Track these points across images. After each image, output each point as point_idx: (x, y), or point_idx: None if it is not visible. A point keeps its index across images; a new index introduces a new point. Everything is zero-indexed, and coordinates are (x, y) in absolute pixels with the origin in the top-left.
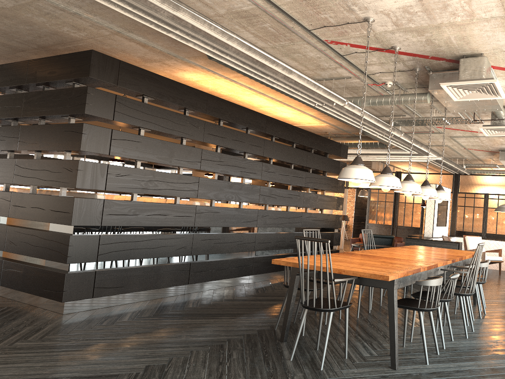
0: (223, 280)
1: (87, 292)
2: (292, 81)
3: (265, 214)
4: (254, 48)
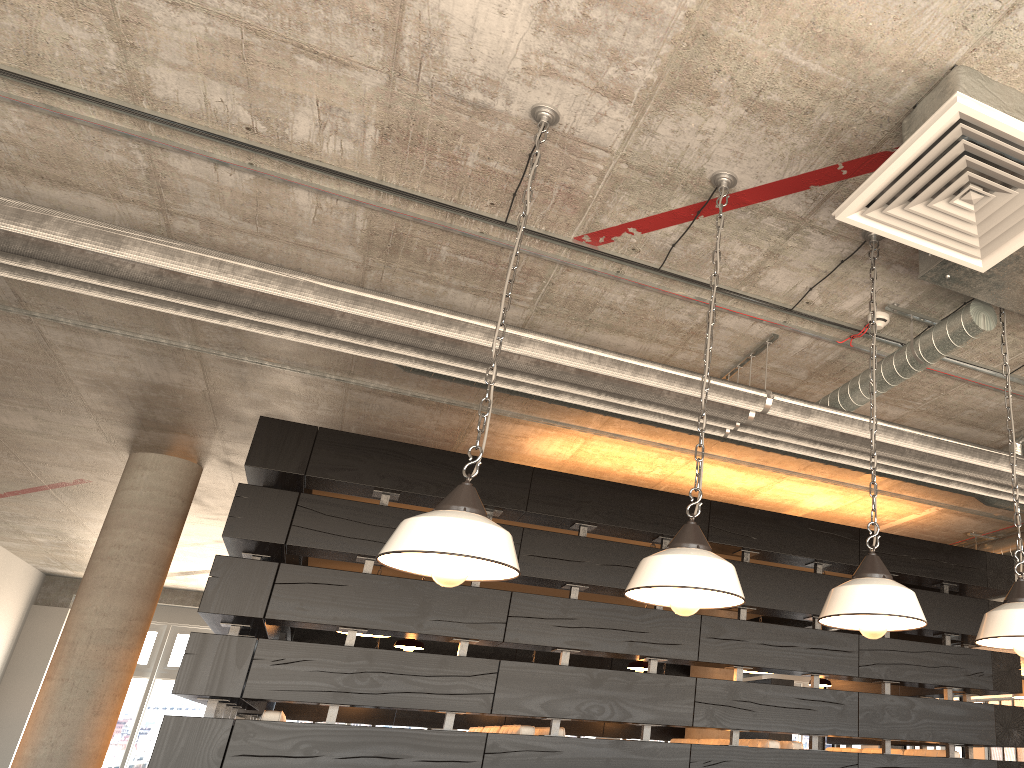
0: None
1: None
2: (569, 370)
3: (717, 757)
4: (374, 297)
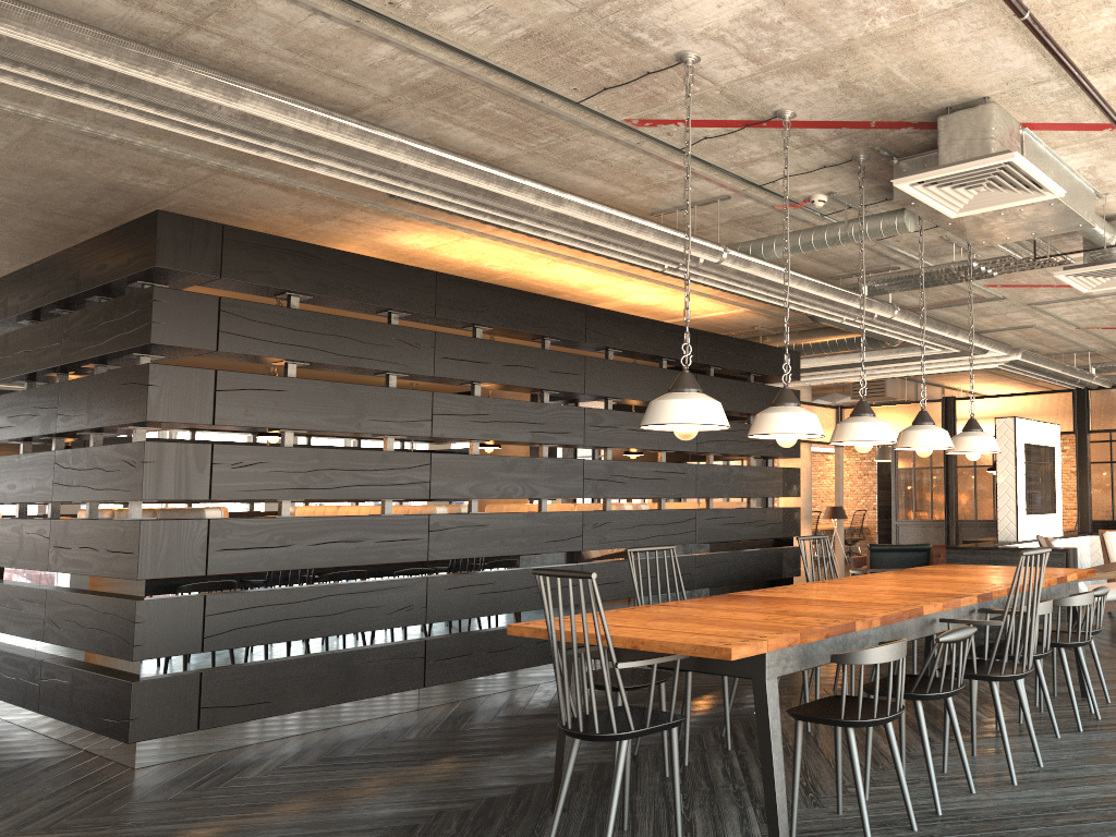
0: (512, 673)
1: (185, 719)
2: (579, 222)
3: (602, 520)
4: (452, 158)
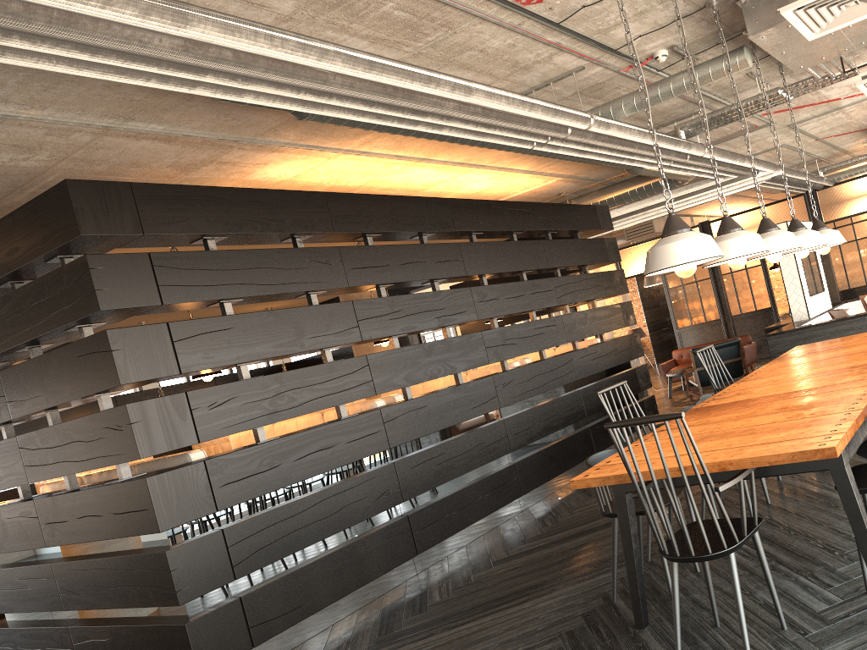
0: (476, 523)
1: (240, 642)
2: (477, 110)
3: (508, 379)
4: (380, 61)
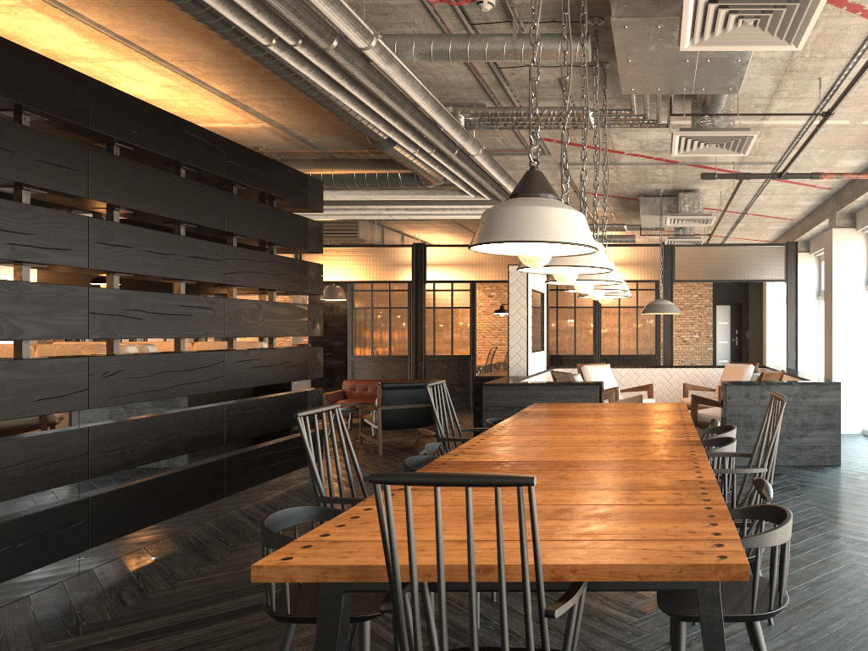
0: None
1: None
2: None
3: (114, 368)
4: None
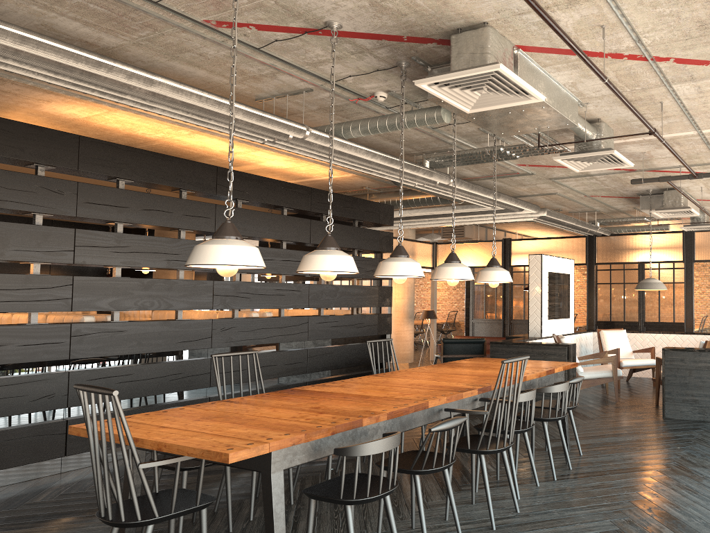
0: None
1: None
2: (176, 100)
3: (229, 325)
4: (37, 39)
